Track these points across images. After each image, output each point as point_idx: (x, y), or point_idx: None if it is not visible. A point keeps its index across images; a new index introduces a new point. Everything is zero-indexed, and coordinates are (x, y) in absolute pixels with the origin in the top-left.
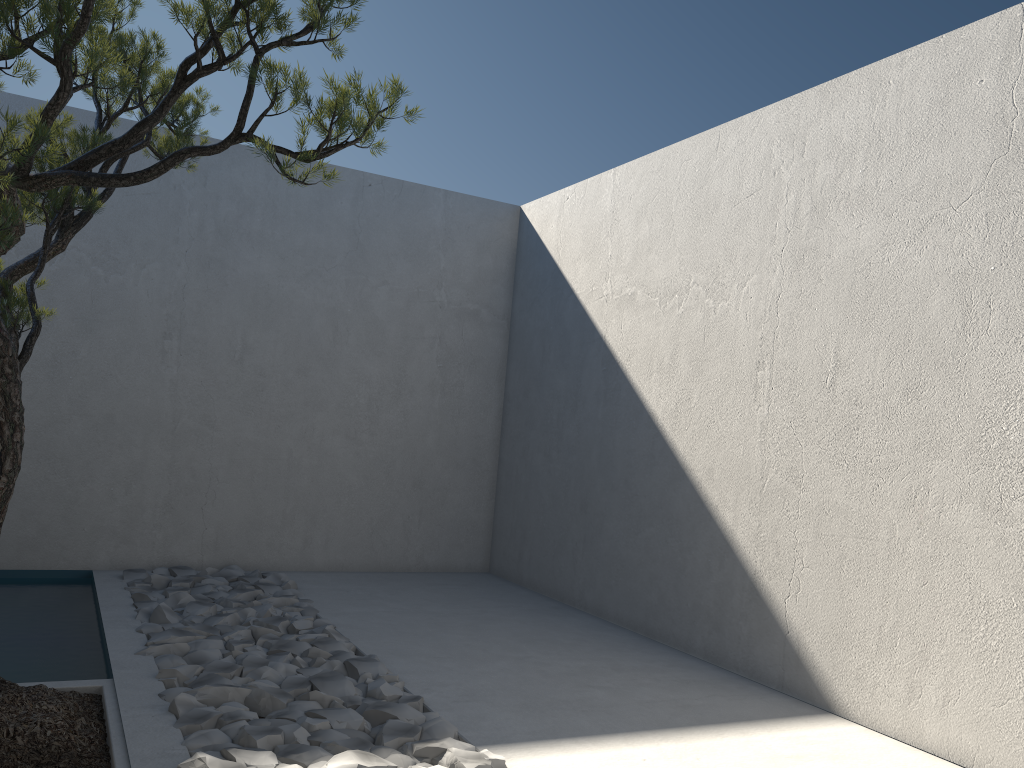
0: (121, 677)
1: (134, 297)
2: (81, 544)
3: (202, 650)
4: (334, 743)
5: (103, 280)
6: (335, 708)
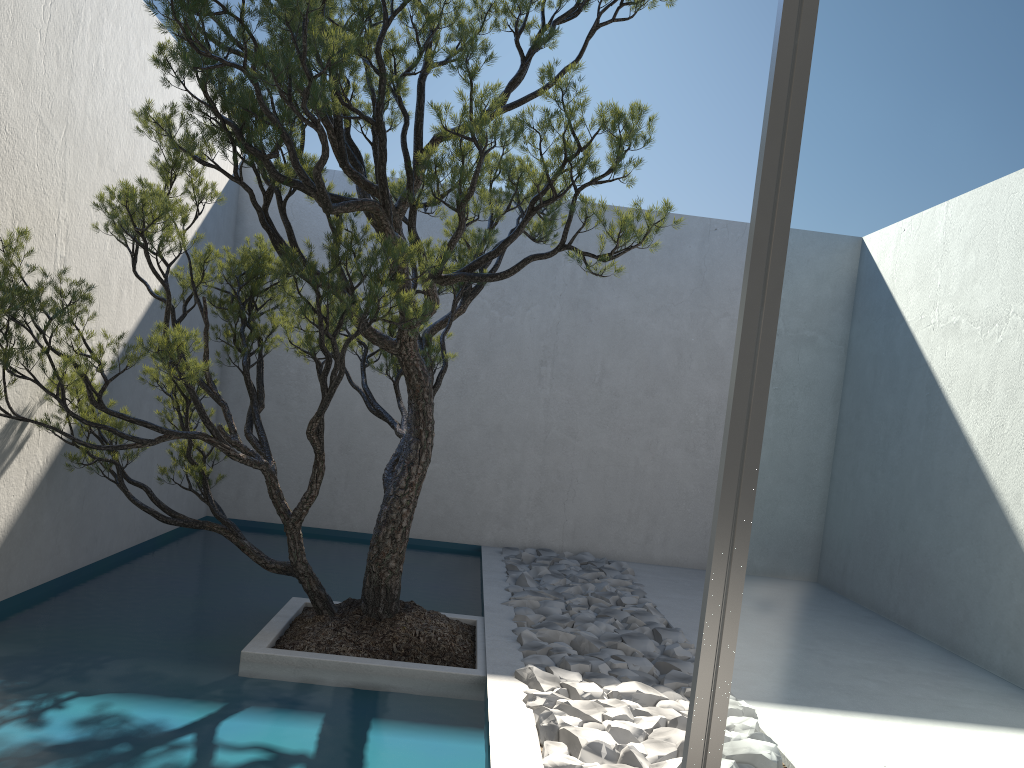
0: (489, 616)
1: (520, 333)
2: (474, 524)
3: (547, 607)
4: (626, 677)
5: (498, 320)
6: (634, 656)
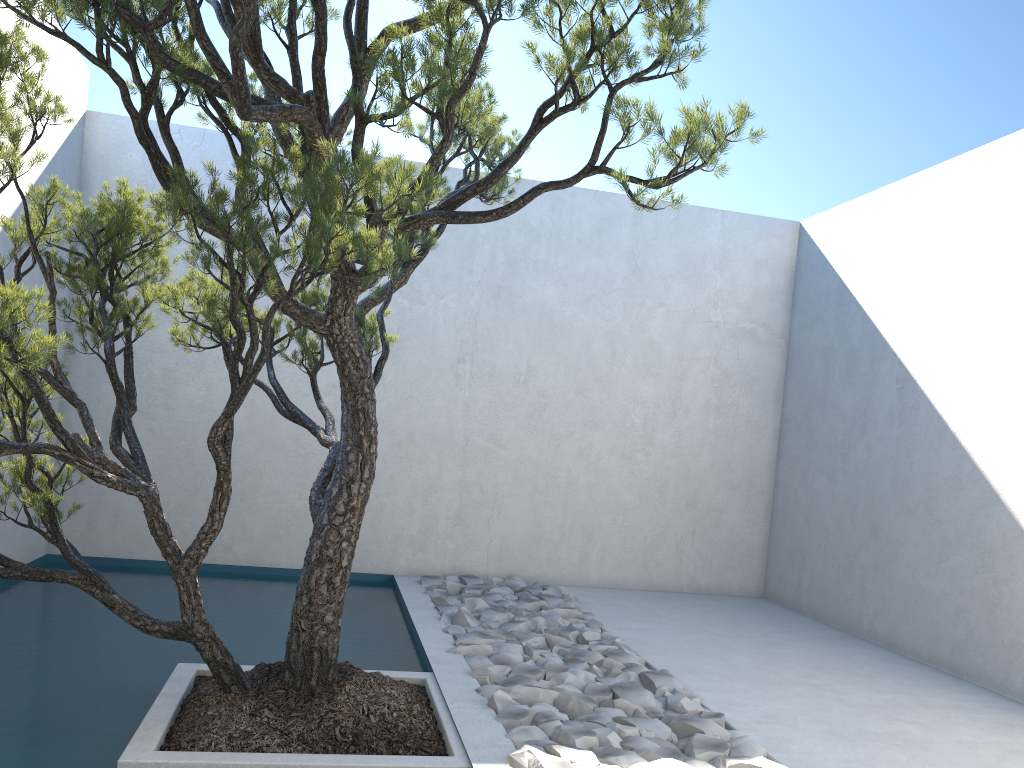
0: (440, 671)
1: (433, 325)
2: (384, 550)
3: (506, 653)
4: (647, 750)
5: (408, 311)
6: (640, 717)
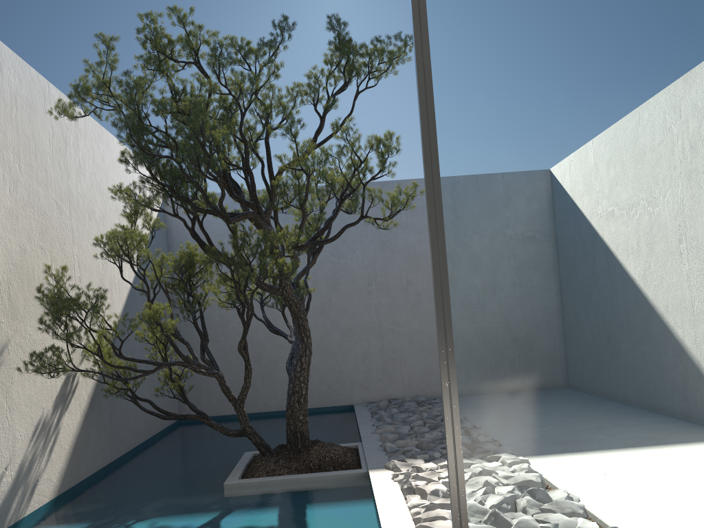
0: (365, 441)
1: (352, 268)
2: (346, 392)
3: (399, 429)
4: None
5: (337, 263)
6: None
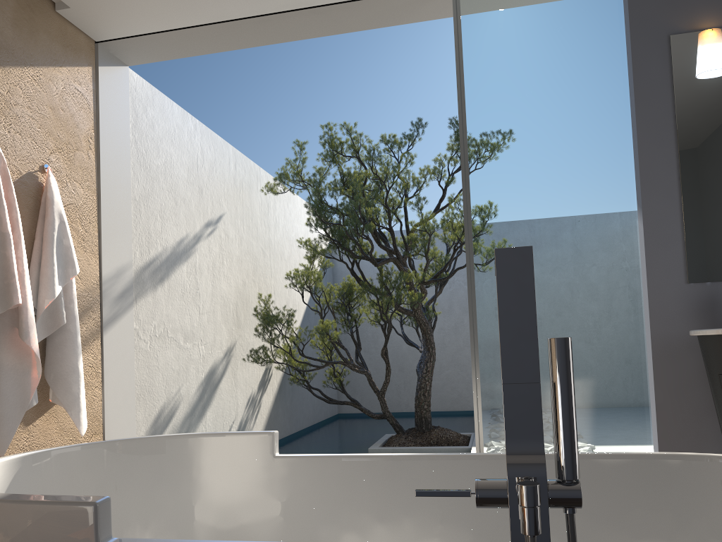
0: None
1: None
2: None
3: None
4: None
5: None
6: None
